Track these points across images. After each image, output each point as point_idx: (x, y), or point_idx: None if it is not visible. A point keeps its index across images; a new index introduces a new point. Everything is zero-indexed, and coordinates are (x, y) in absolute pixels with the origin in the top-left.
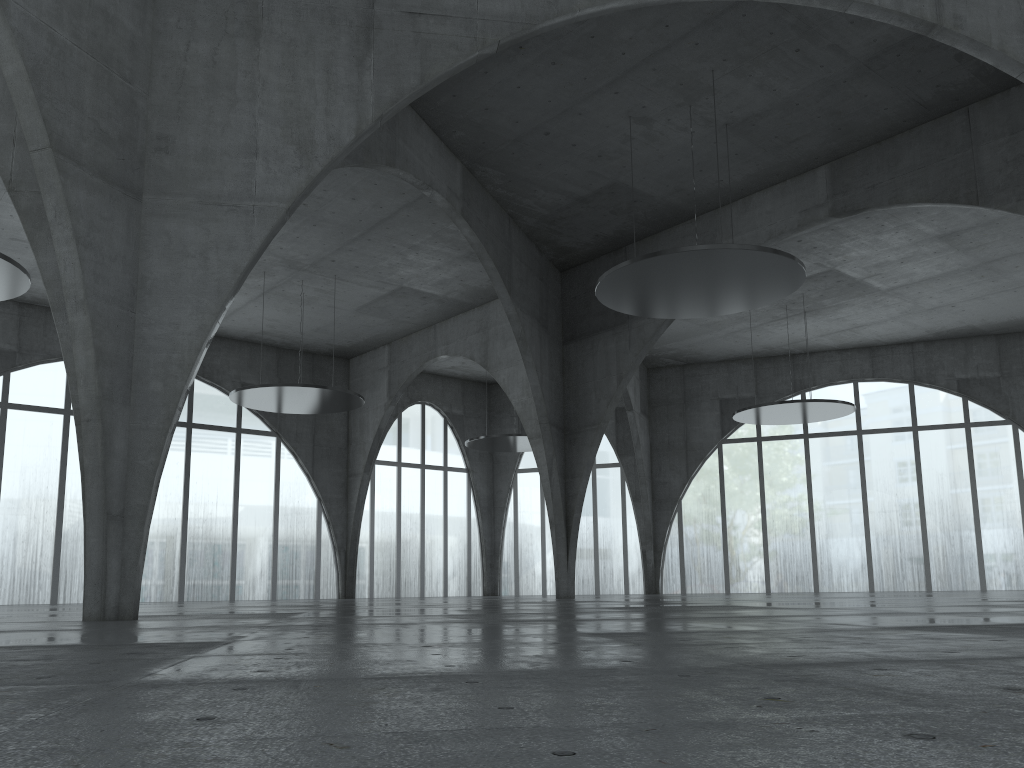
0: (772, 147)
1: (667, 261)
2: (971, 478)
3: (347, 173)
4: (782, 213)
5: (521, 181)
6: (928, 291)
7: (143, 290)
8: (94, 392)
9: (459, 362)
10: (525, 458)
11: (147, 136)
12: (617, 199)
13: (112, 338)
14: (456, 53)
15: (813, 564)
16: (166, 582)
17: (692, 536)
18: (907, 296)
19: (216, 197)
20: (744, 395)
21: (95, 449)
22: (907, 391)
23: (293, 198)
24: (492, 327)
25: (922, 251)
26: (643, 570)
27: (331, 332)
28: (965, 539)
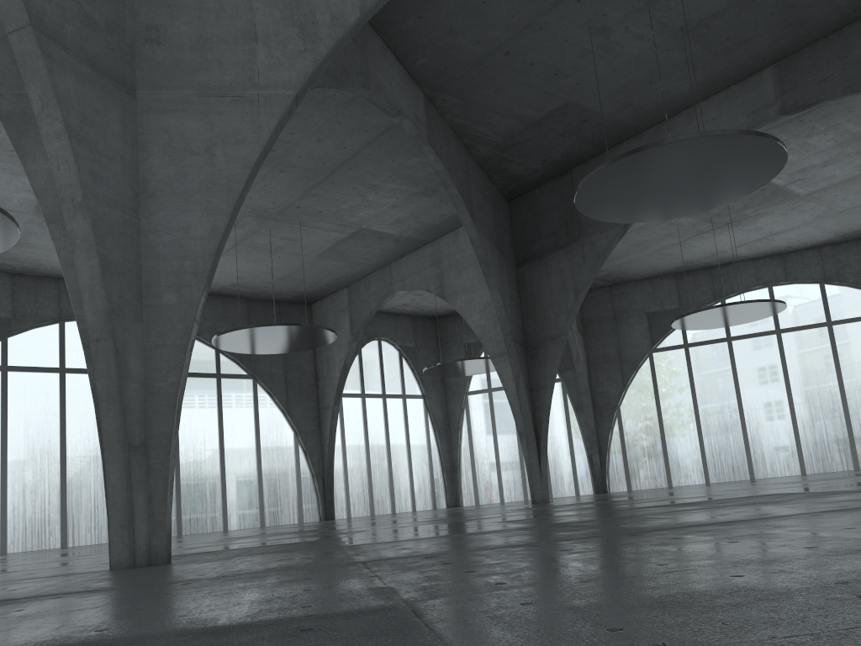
0: (722, 51)
1: (654, 155)
2: None
3: (313, 113)
4: (729, 118)
5: (478, 108)
6: (843, 193)
7: (146, 194)
8: (102, 307)
9: (410, 299)
10: (474, 381)
11: (135, 27)
12: (568, 120)
13: (117, 246)
14: None
15: (747, 454)
16: None
17: (633, 438)
18: (823, 200)
19: (217, 88)
20: (669, 307)
21: (108, 372)
22: (819, 290)
23: (300, 84)
24: (445, 260)
25: (845, 152)
26: (590, 473)
27: (295, 279)
28: None
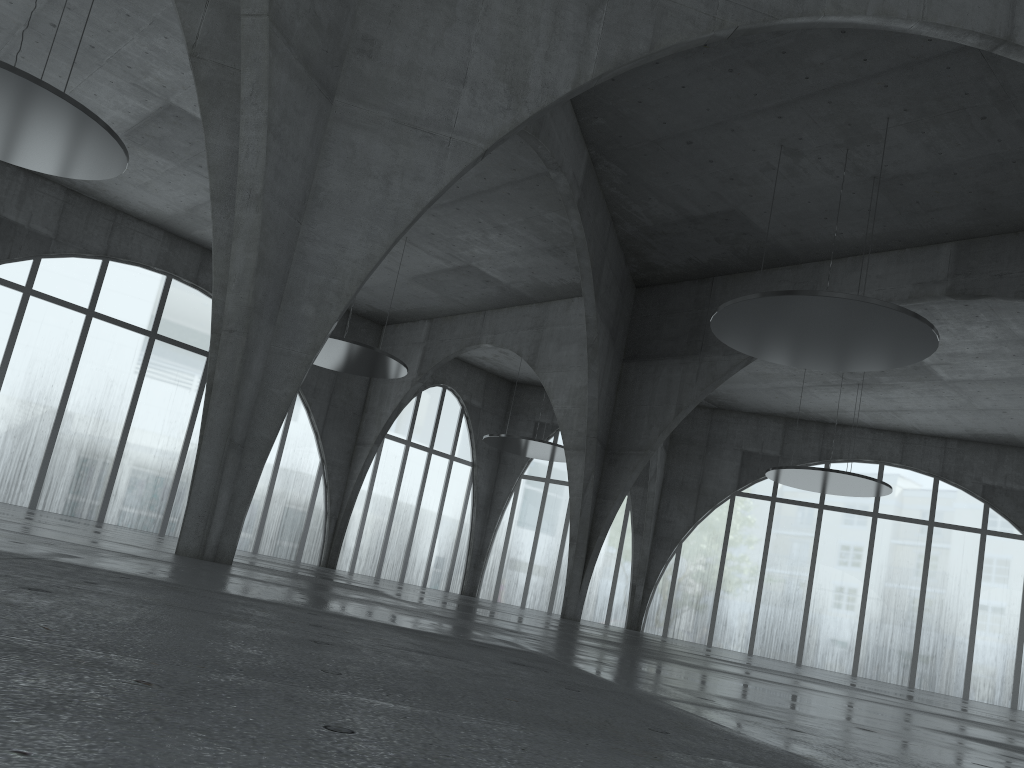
0: (908, 211)
1: (806, 303)
2: (976, 585)
3: None
4: (894, 281)
5: (640, 185)
6: (988, 392)
7: (314, 201)
8: (246, 301)
9: (492, 354)
10: (533, 465)
11: (352, 33)
12: (728, 227)
13: (275, 246)
14: (691, 28)
15: (801, 635)
16: (151, 511)
17: (685, 581)
18: (965, 392)
19: (412, 119)
20: (768, 452)
21: (232, 365)
22: (931, 485)
23: (493, 140)
24: (548, 327)
25: (1002, 351)
26: (628, 604)
27: (377, 294)
28: (958, 644)
